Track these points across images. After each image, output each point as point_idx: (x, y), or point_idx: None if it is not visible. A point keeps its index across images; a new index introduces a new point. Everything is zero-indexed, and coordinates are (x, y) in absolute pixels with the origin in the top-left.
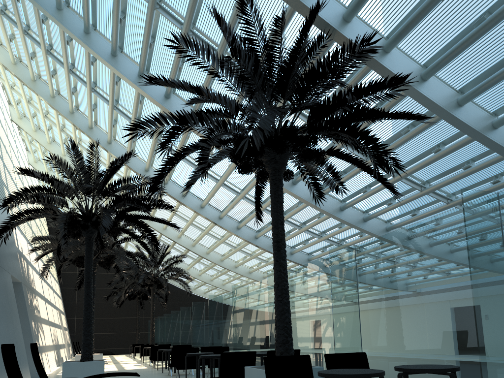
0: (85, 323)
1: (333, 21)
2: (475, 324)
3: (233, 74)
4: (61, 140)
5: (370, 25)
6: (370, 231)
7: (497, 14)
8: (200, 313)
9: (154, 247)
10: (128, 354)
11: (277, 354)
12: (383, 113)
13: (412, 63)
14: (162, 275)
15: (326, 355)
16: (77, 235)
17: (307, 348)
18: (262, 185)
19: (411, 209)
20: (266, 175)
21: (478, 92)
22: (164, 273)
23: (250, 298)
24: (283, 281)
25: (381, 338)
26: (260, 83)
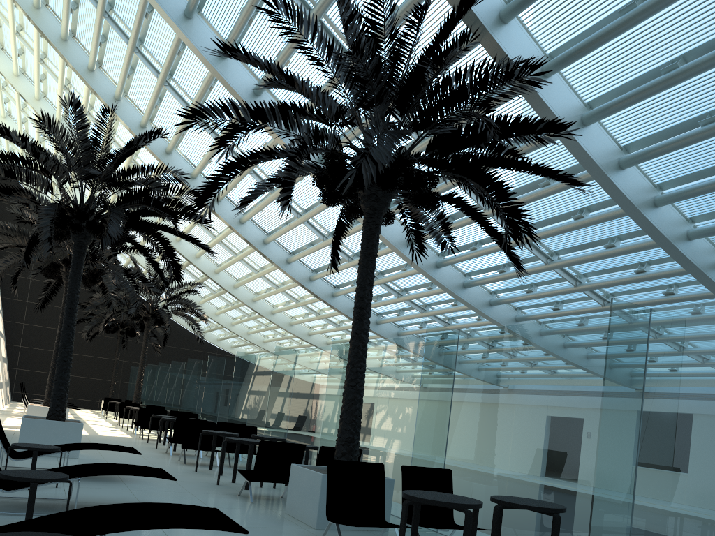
0: (60, 366)
1: (485, 18)
2: (595, 462)
3: (342, 67)
4: (38, 76)
5: (531, 34)
6: (469, 302)
7: (693, 66)
8: (218, 373)
9: (174, 275)
10: (94, 410)
11: (337, 454)
12: (528, 165)
13: (574, 99)
14: (165, 307)
15: (403, 466)
16: (61, 237)
17: (371, 449)
18: (347, 222)
19: (527, 284)
20: (358, 213)
21: (647, 157)
22: (167, 304)
23: (298, 367)
24: (360, 362)
25: (473, 454)
26: (378, 90)
